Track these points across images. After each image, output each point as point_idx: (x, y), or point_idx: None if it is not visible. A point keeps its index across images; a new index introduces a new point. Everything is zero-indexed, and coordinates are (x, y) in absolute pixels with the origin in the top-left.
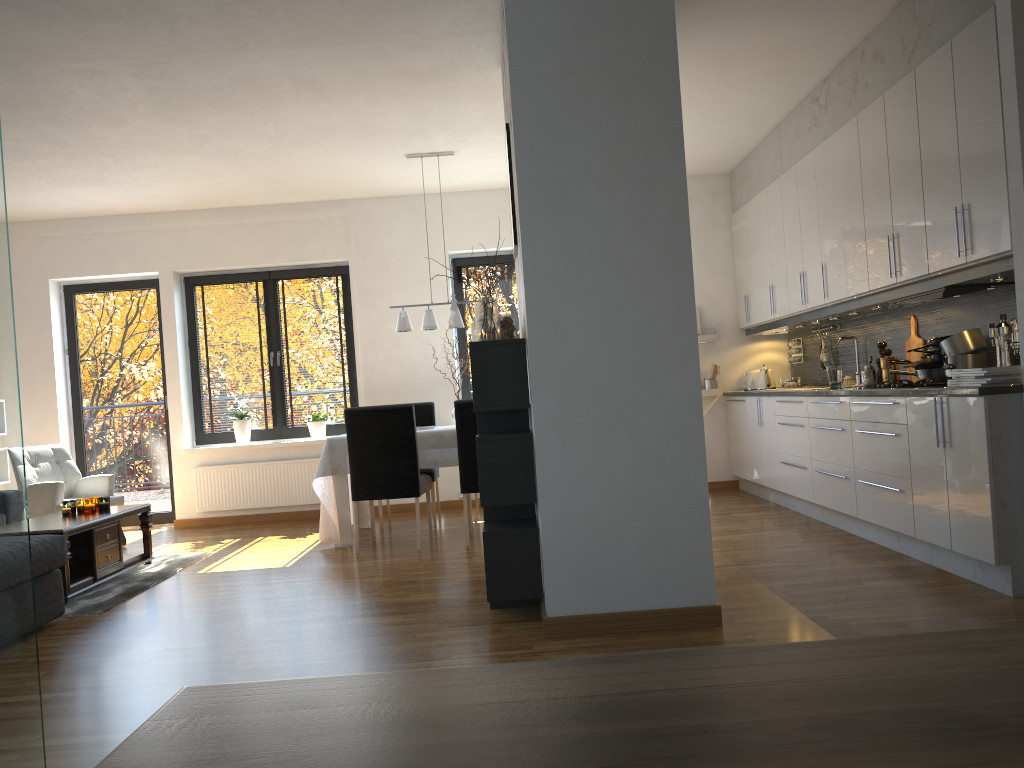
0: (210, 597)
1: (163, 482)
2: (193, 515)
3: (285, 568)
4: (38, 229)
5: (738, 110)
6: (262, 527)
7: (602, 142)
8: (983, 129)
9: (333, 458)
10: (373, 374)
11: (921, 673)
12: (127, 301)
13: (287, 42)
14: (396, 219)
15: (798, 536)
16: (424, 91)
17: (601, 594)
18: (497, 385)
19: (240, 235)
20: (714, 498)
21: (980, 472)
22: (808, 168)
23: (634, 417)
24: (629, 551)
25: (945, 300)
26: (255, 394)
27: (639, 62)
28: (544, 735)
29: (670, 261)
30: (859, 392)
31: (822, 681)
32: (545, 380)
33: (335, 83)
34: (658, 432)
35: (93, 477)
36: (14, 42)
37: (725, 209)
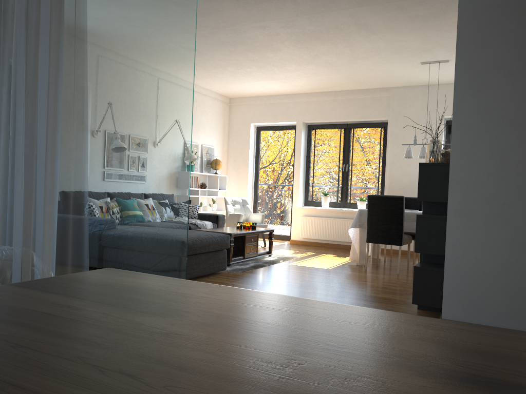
0: (287, 275)
1: (287, 221)
2: (298, 239)
3: (327, 269)
4: (248, 101)
5: None
6: (328, 249)
7: (512, 49)
8: None
9: (360, 219)
10: (393, 180)
11: (377, 327)
12: (282, 135)
13: (350, 5)
14: (416, 98)
15: None
16: (427, 26)
17: (476, 313)
18: (432, 187)
19: (335, 105)
20: None
21: None
22: None
23: (511, 214)
24: (497, 292)
25: None
26: (333, 184)
27: None
28: (172, 304)
29: None
30: None
31: (322, 318)
32: (457, 187)
33: (377, 25)
34: None
35: (256, 214)
36: (231, 15)
37: None
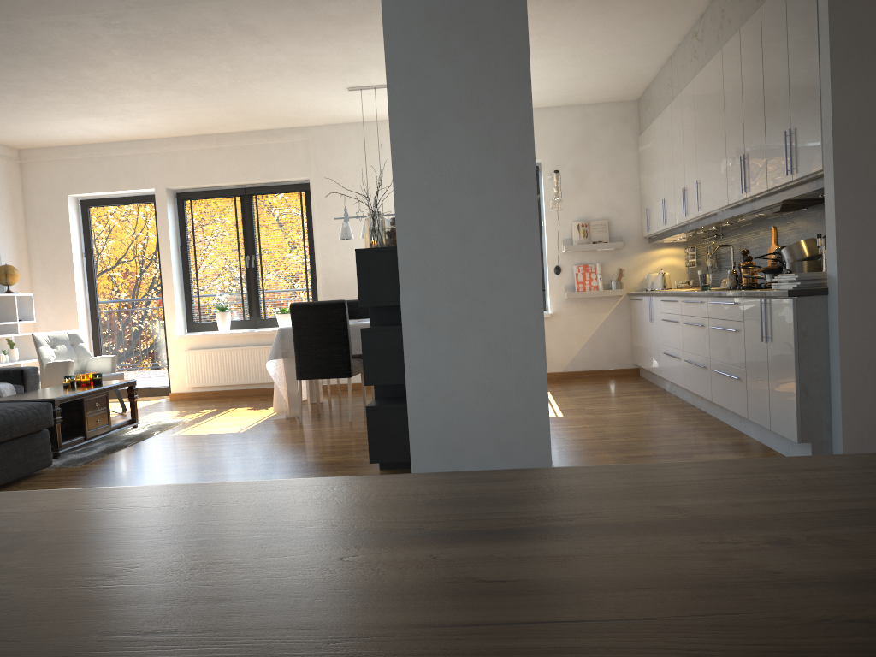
0: (169, 455)
1: (162, 362)
2: (185, 389)
3: (238, 433)
4: (58, 153)
5: (630, 45)
6: (238, 400)
7: (461, 78)
8: (805, 61)
9: (284, 344)
10: (330, 275)
11: (250, 503)
12: (131, 213)
13: None
14: (349, 143)
15: (664, 416)
16: (348, 34)
17: (456, 459)
18: (378, 285)
19: (220, 157)
20: (614, 383)
21: (789, 363)
22: (689, 96)
23: (485, 313)
24: (480, 424)
25: (796, 213)
26: (234, 291)
27: (493, 8)
28: None
29: (517, 181)
30: (712, 293)
31: (177, 507)
32: (411, 281)
33: (270, 28)
34: (505, 326)
35: (100, 357)
36: None
37: (633, 132)
